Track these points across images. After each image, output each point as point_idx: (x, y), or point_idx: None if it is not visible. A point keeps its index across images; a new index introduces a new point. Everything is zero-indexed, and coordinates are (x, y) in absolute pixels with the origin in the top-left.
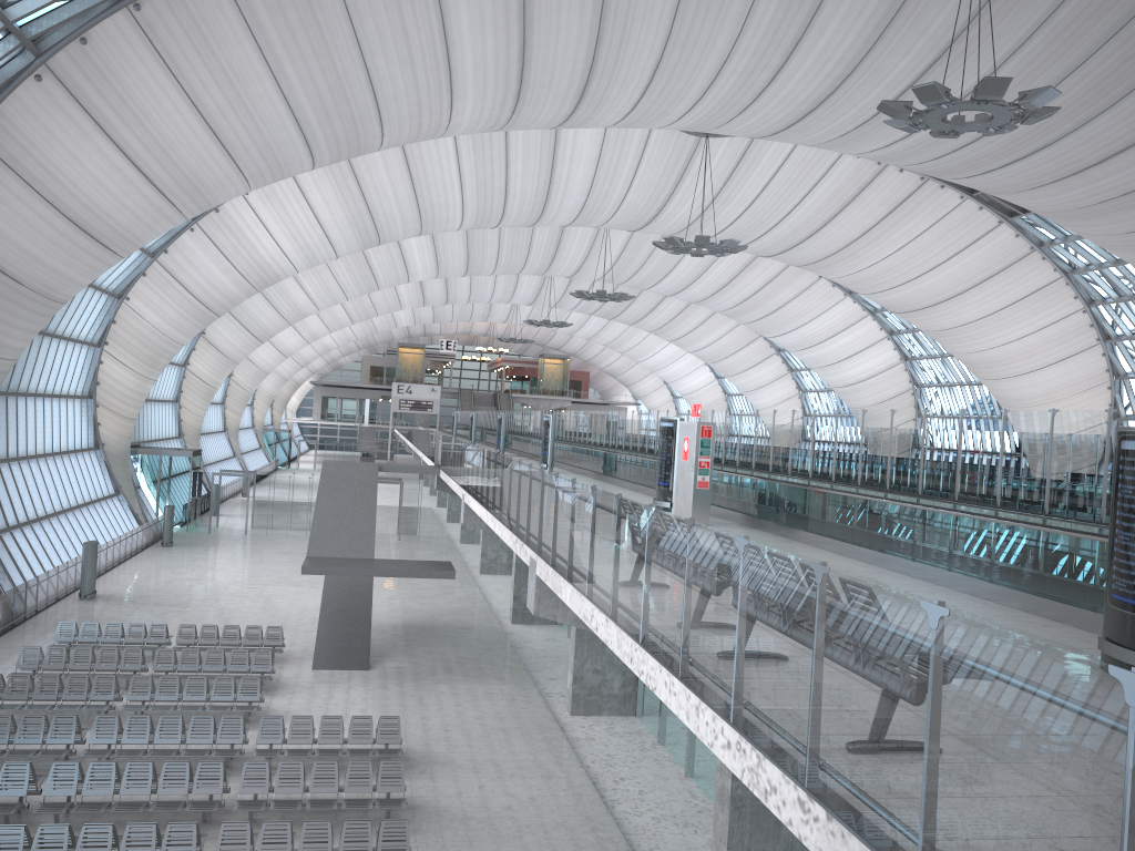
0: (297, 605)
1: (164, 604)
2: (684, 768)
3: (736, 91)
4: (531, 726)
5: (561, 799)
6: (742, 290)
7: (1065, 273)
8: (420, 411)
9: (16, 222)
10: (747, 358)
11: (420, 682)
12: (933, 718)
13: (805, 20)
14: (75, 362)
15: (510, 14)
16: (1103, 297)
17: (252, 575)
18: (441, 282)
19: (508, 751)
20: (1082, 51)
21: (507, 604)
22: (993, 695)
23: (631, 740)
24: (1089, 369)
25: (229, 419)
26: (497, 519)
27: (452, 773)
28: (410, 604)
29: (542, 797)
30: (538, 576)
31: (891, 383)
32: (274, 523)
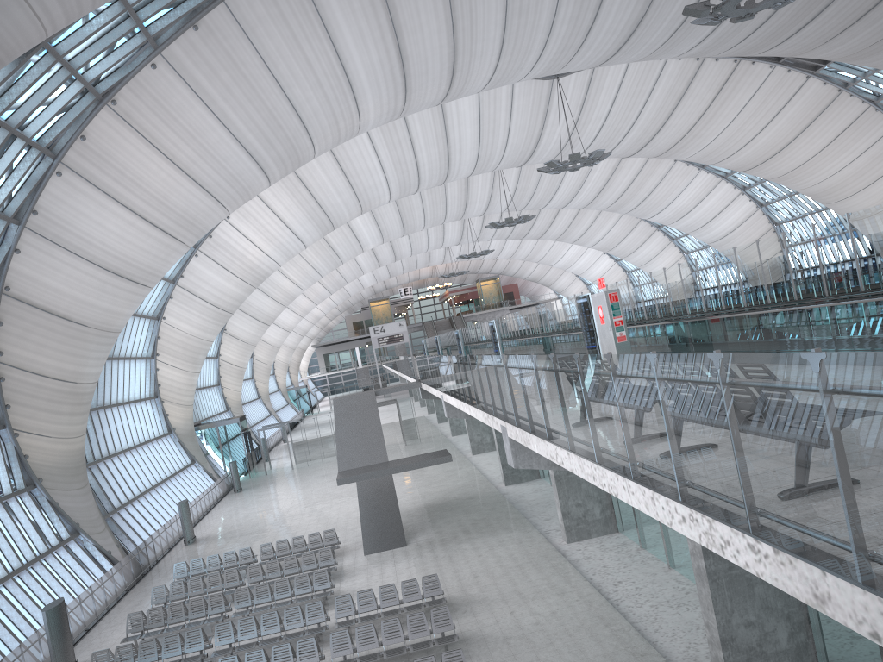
0: (342, 511)
1: (246, 534)
2: (666, 562)
3: (569, 35)
4: (539, 558)
5: (576, 608)
6: (617, 188)
7: (872, 101)
8: (395, 343)
9: (70, 282)
10: (635, 239)
11: (447, 545)
12: (836, 444)
13: None
14: (139, 374)
15: (383, 28)
16: None
17: (304, 497)
18: (387, 245)
19: (526, 581)
20: None
21: (498, 472)
22: (879, 409)
23: (619, 551)
24: None
25: (260, 388)
26: (469, 405)
27: (488, 608)
28: (425, 490)
29: (561, 609)
30: (510, 438)
31: (755, 228)
32: (311, 456)
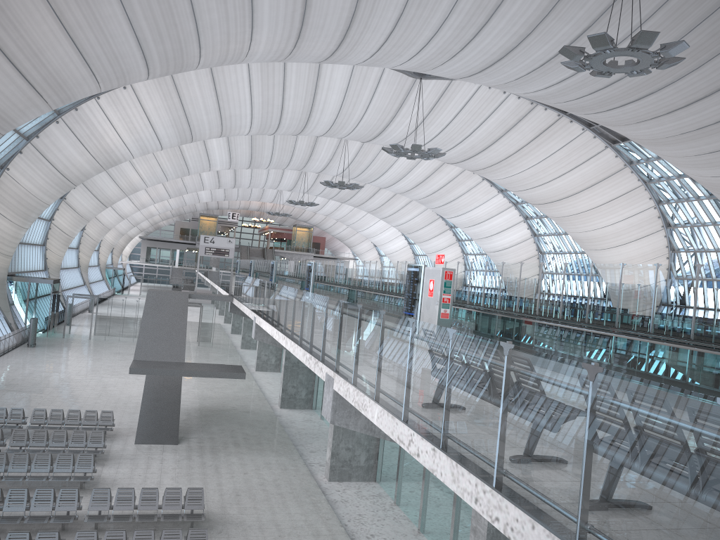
0: (125, 393)
1: (25, 390)
2: (417, 525)
3: (451, 41)
4: (301, 491)
5: None
6: (432, 186)
7: (645, 182)
8: (220, 256)
9: None
10: (430, 231)
11: (216, 454)
12: None
13: None
14: None
15: None
16: (668, 199)
17: (92, 369)
18: (231, 172)
19: (285, 513)
20: (685, 27)
21: (275, 393)
22: None
23: (374, 502)
24: (655, 245)
25: (82, 259)
26: (289, 338)
27: (243, 533)
28: (207, 393)
29: None
30: (335, 391)
31: (524, 251)
32: (110, 332)
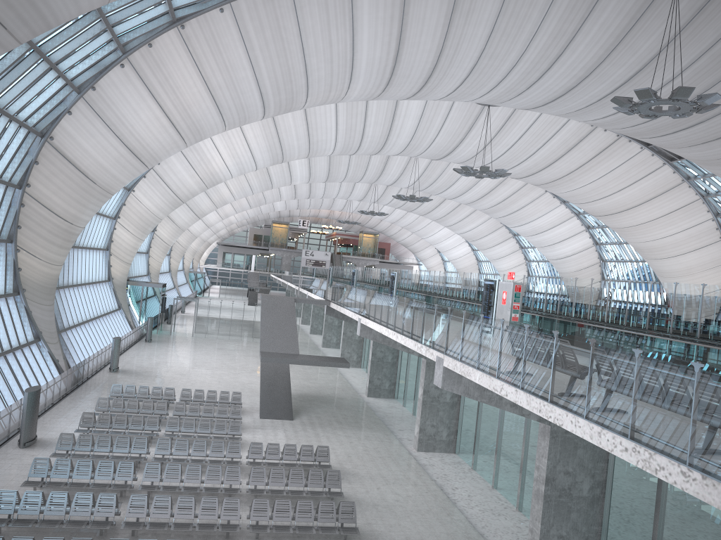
0: (238, 380)
1: (160, 376)
2: (491, 483)
3: (517, 83)
4: (396, 456)
5: (425, 497)
6: (496, 198)
7: (702, 196)
8: (318, 267)
9: (97, 147)
10: (494, 239)
11: (325, 428)
12: None
13: (564, 44)
14: (102, 228)
15: (392, 36)
16: None
17: (205, 361)
18: (307, 184)
19: (387, 470)
20: None
21: (361, 385)
22: None
23: (455, 467)
24: (714, 255)
25: (172, 264)
26: (400, 334)
27: (360, 480)
28: (304, 382)
29: (414, 495)
30: (444, 367)
31: (586, 259)
32: (210, 330)
